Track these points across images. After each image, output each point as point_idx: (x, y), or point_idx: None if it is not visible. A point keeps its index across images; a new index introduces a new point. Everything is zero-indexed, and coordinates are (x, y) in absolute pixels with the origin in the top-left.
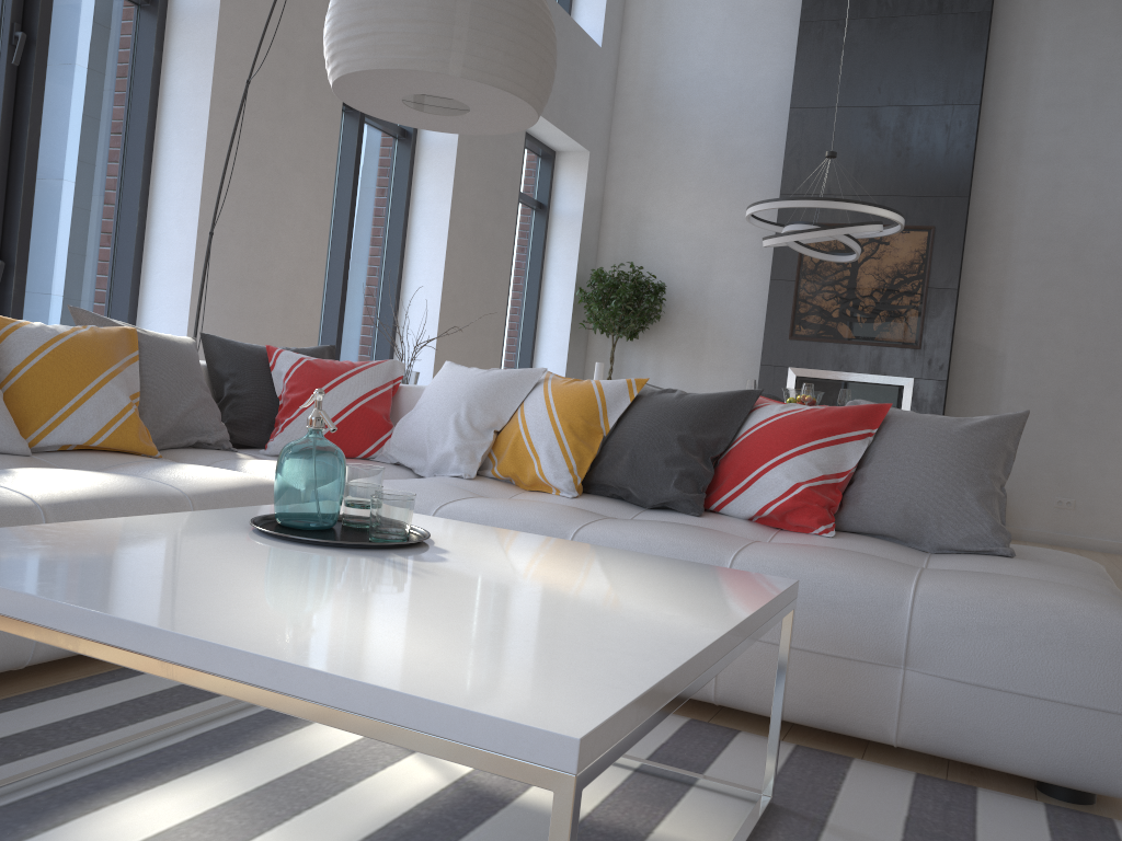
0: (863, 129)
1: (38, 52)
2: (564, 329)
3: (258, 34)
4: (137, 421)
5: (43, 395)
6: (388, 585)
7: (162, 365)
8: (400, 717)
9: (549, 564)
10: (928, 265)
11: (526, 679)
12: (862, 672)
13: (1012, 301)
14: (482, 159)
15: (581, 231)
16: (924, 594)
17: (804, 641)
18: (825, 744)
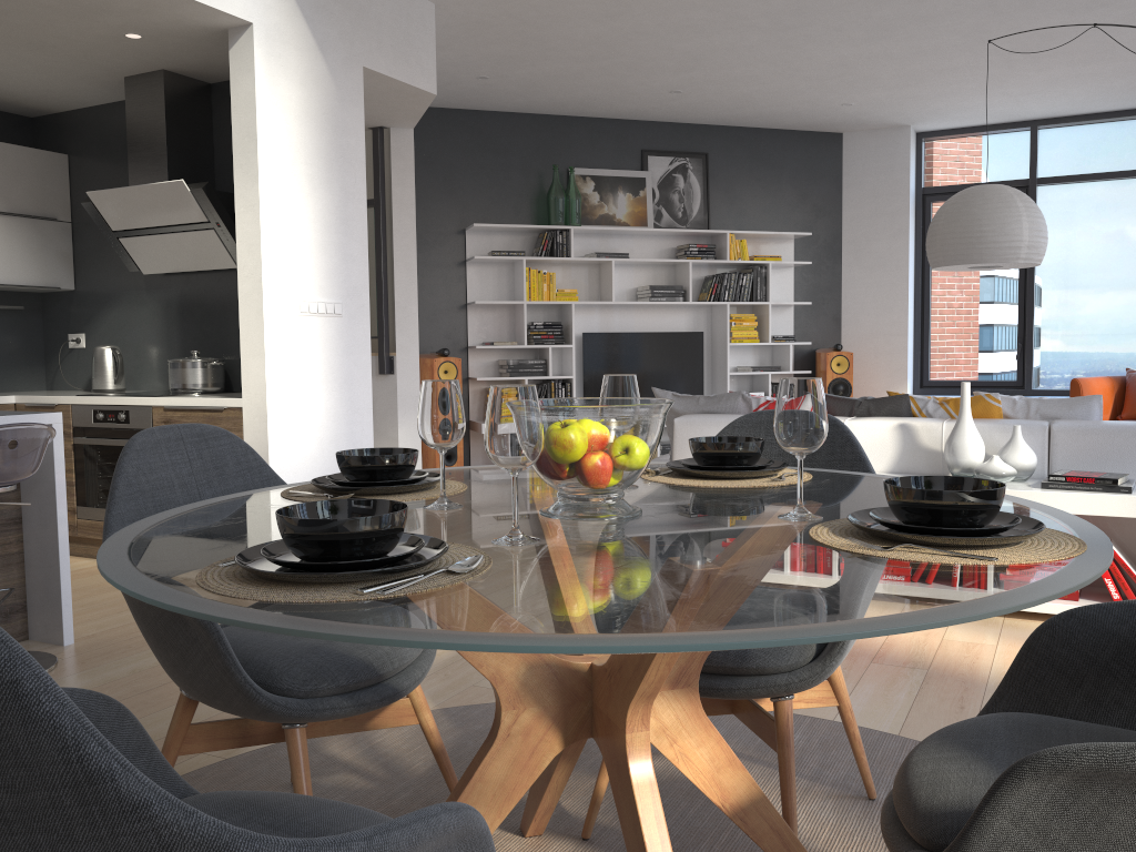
0: None
1: None
2: None
3: None
4: None
5: None
6: None
7: None
8: None
9: None
10: None
11: None
12: None
13: None
14: None
15: None
16: None
17: None
18: None
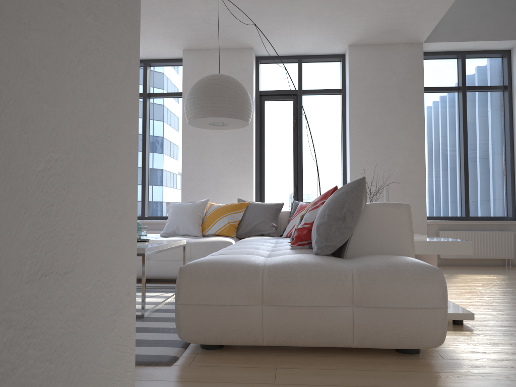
0: None
1: (299, 124)
2: None
3: (368, 87)
4: (228, 227)
5: (208, 222)
6: None
7: (252, 211)
8: None
9: None
10: None
11: None
12: None
13: None
14: None
15: None
16: None
17: None
18: None
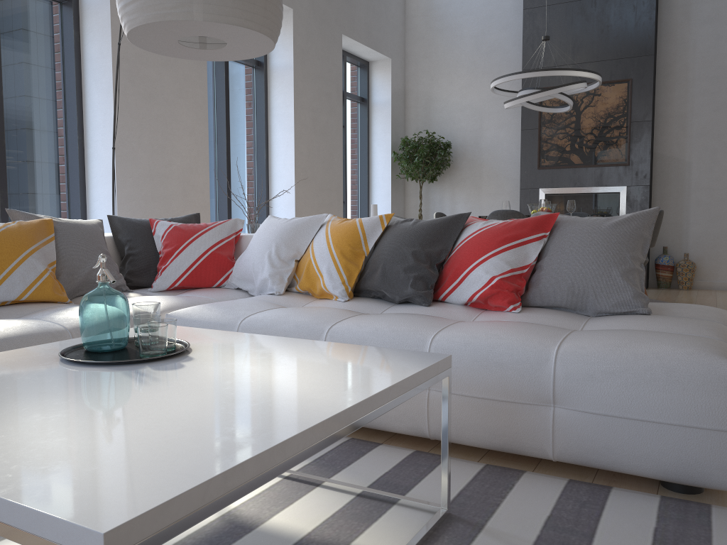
0: (575, 17)
1: None
2: (387, 180)
3: None
4: (51, 280)
5: None
6: (111, 395)
7: (72, 240)
8: (5, 517)
9: (261, 362)
10: (629, 106)
11: (124, 475)
12: (525, 411)
13: (693, 124)
14: (313, 73)
15: (391, 113)
16: (564, 351)
17: (483, 392)
18: (510, 461)
